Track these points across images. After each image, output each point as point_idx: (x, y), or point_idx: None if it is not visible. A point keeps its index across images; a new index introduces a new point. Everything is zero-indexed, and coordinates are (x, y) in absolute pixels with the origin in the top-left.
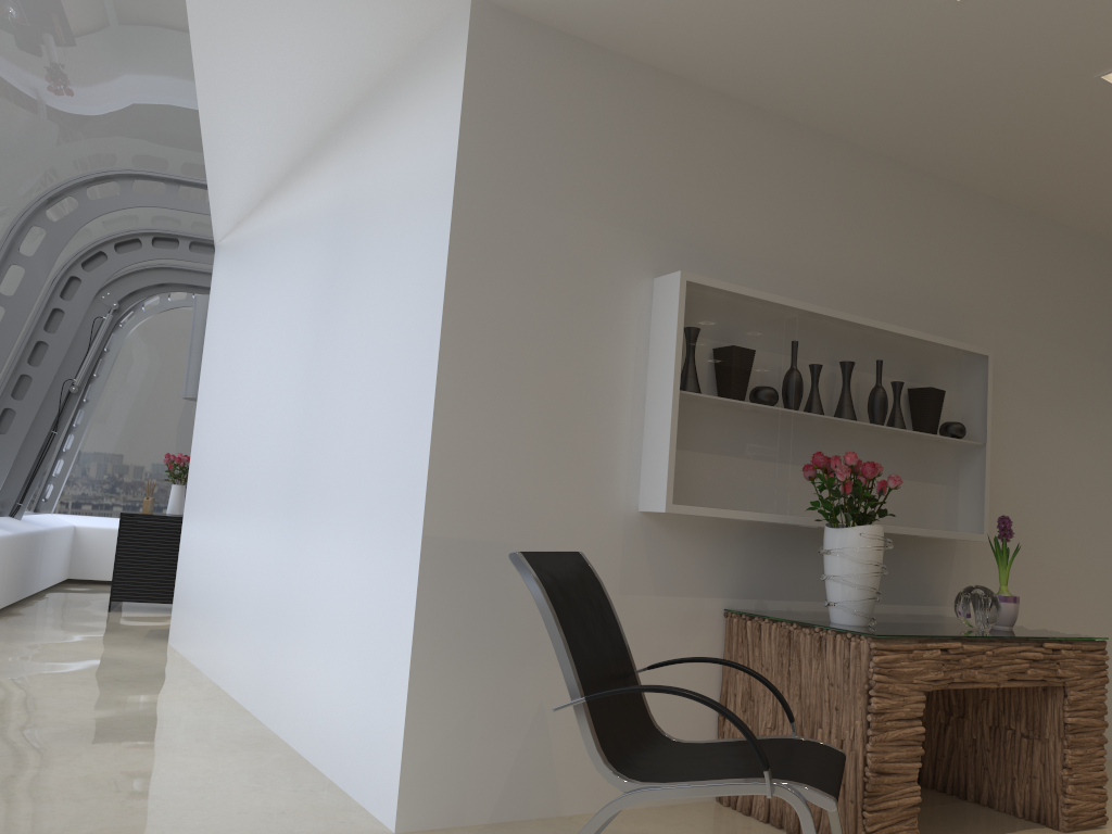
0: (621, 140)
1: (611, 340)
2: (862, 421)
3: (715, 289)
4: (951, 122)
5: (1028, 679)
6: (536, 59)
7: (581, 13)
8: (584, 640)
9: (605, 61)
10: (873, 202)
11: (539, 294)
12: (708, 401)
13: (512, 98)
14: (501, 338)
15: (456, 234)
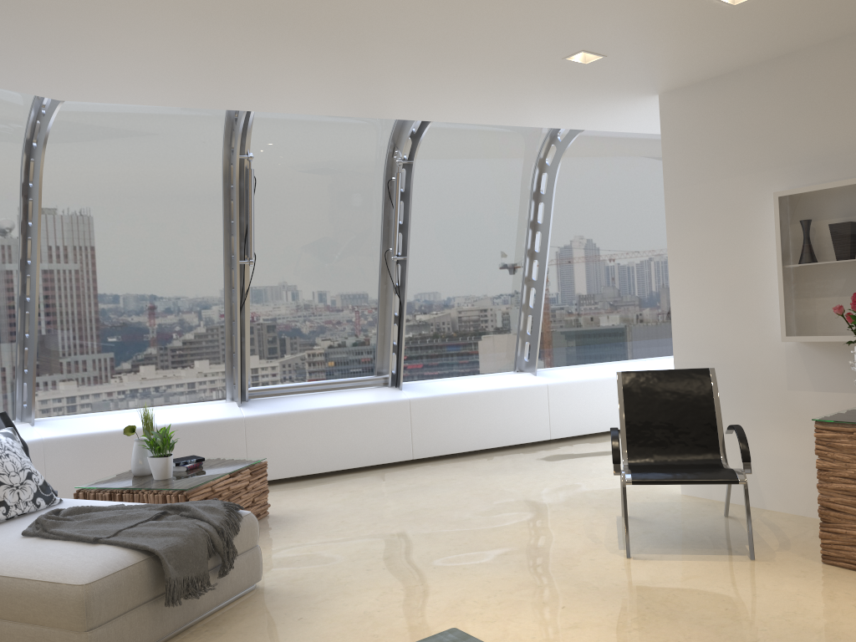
0: (751, 119)
1: (761, 241)
2: None
3: (801, 194)
4: None
5: None
6: (694, 104)
7: (692, 76)
8: (649, 409)
9: (734, 79)
10: None
11: (713, 230)
12: (805, 268)
13: (684, 133)
14: (696, 259)
15: (668, 215)
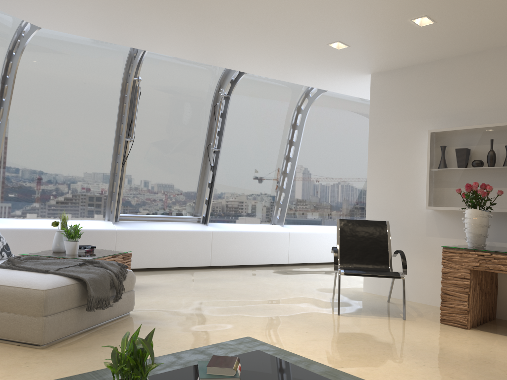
0: (419, 91)
1: (419, 156)
2: None
3: (442, 131)
4: None
5: None
6: (389, 81)
7: (390, 65)
8: (353, 240)
9: (412, 69)
10: None
11: (393, 148)
12: (441, 170)
13: (383, 96)
14: (383, 163)
15: (370, 139)
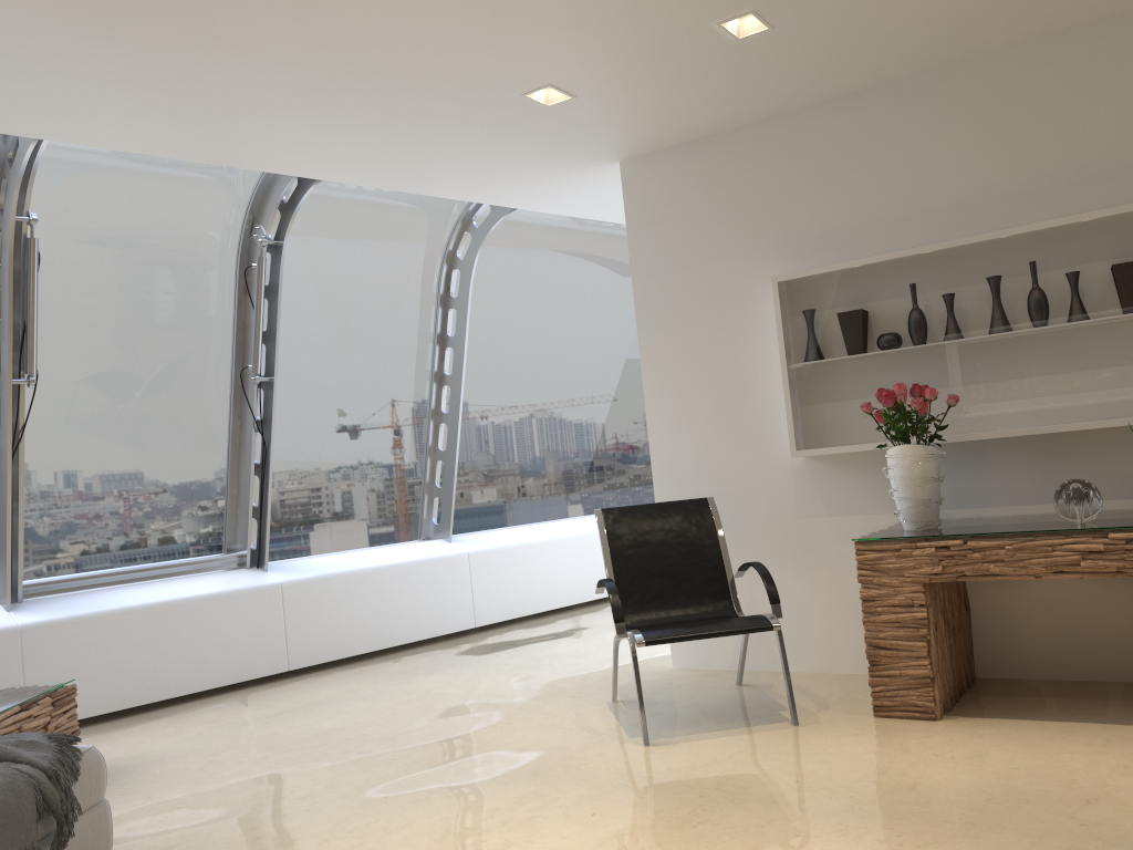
0: (736, 193)
1: (756, 339)
2: (999, 333)
3: (804, 278)
4: (998, 12)
5: (1088, 571)
6: (665, 174)
7: (664, 138)
8: (641, 554)
9: (713, 144)
10: (1025, 95)
11: (697, 328)
12: (814, 366)
13: (655, 209)
14: (678, 365)
15: (639, 311)
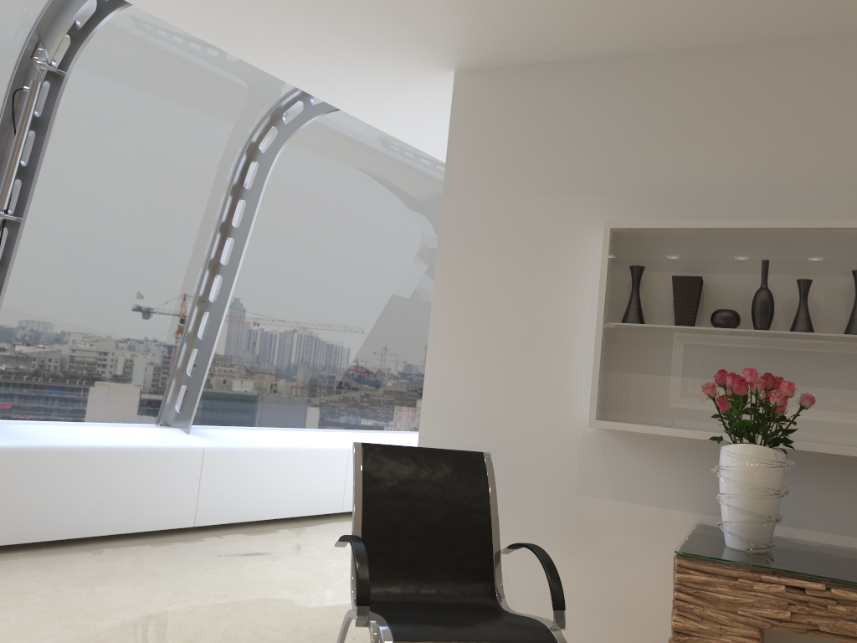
0: (577, 126)
1: (568, 287)
2: None
3: (642, 229)
4: None
5: None
6: (503, 93)
7: (512, 50)
8: (399, 508)
9: (562, 70)
10: None
11: (504, 262)
12: (635, 329)
13: (483, 128)
14: (474, 298)
15: (443, 232)
